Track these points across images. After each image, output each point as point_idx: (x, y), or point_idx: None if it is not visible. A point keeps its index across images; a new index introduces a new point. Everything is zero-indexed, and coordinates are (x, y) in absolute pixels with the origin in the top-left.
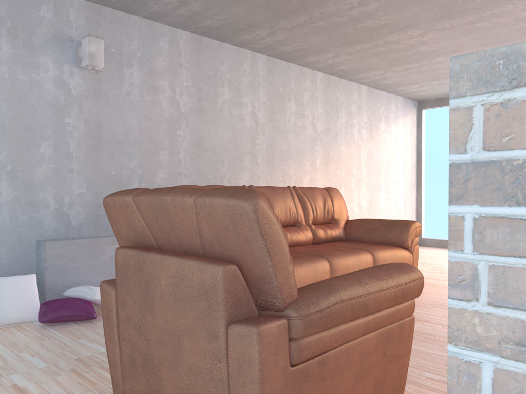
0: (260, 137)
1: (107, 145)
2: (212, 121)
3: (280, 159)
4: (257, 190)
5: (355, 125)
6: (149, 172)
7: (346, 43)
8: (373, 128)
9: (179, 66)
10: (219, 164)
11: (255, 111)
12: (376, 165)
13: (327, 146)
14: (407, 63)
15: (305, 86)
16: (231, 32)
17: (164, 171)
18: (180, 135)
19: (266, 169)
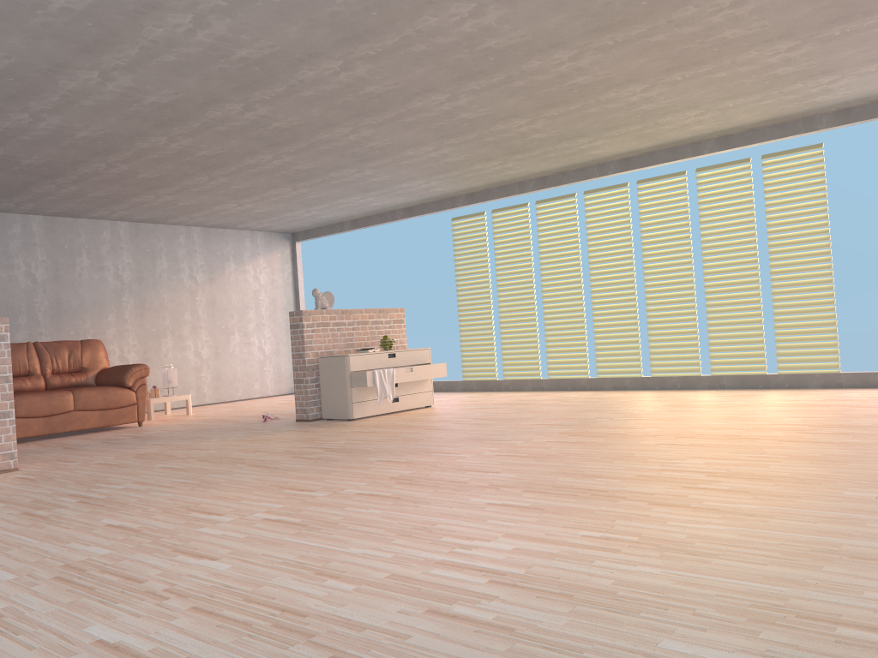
0: (40, 295)
1: None
2: None
3: (71, 314)
4: None
5: (184, 270)
6: None
7: (103, 205)
8: (215, 270)
9: None
10: None
11: (31, 271)
12: (224, 309)
13: (142, 296)
14: (197, 211)
15: (103, 238)
16: None
17: None
18: None
19: (51, 325)
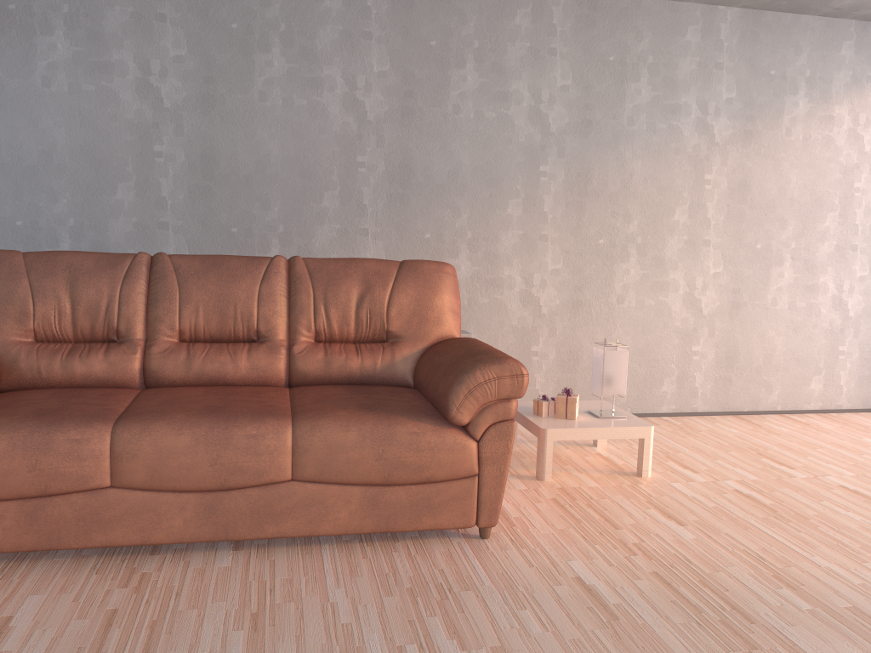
0: (371, 149)
1: (7, 176)
2: (239, 122)
3: (428, 195)
4: (165, 262)
5: (686, 110)
6: (94, 221)
7: None
8: (759, 113)
9: (158, 20)
10: (257, 207)
11: (356, 95)
12: (765, 205)
13: (584, 164)
14: None
15: (514, 28)
16: None
17: (126, 220)
18: (162, 153)
19: (387, 215)
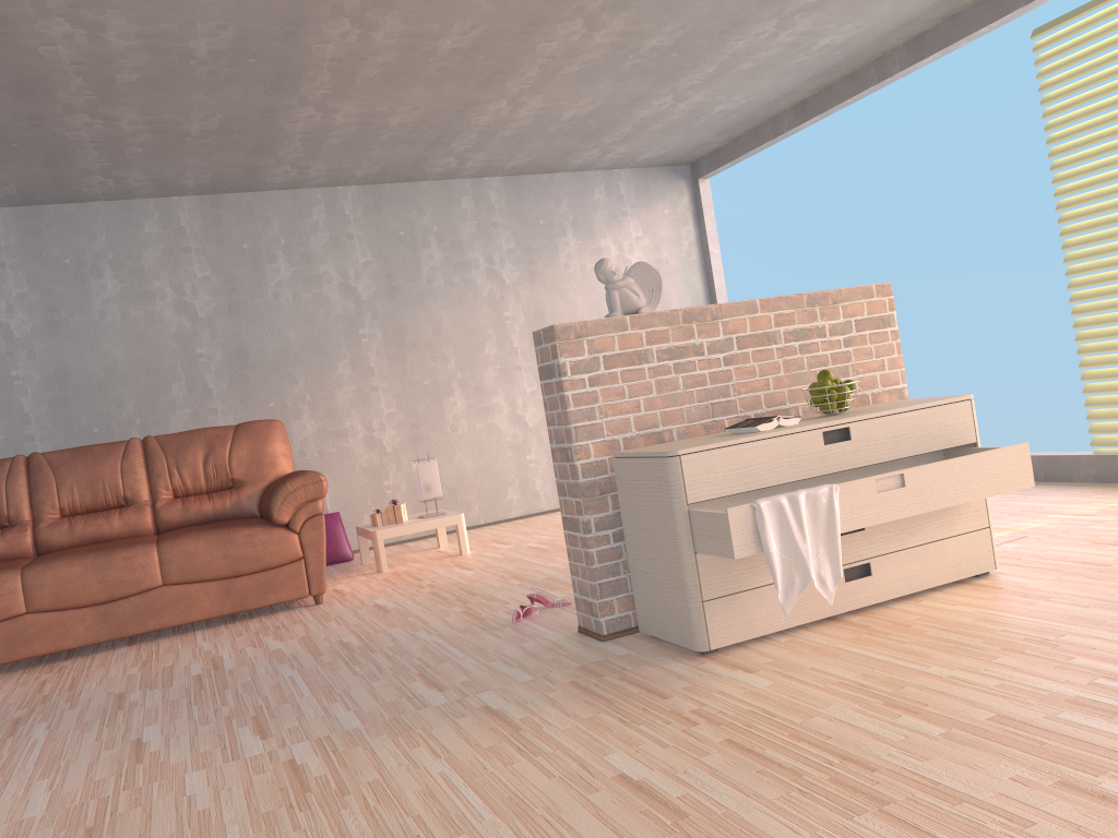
0: (207, 341)
1: None
2: (85, 338)
3: (266, 370)
4: (39, 458)
5: (475, 263)
6: None
7: (255, 151)
8: (538, 256)
9: None
10: (113, 407)
11: (186, 299)
12: None
13: (397, 321)
14: (451, 138)
15: (313, 223)
16: (60, 191)
17: None
18: (19, 376)
19: (232, 393)
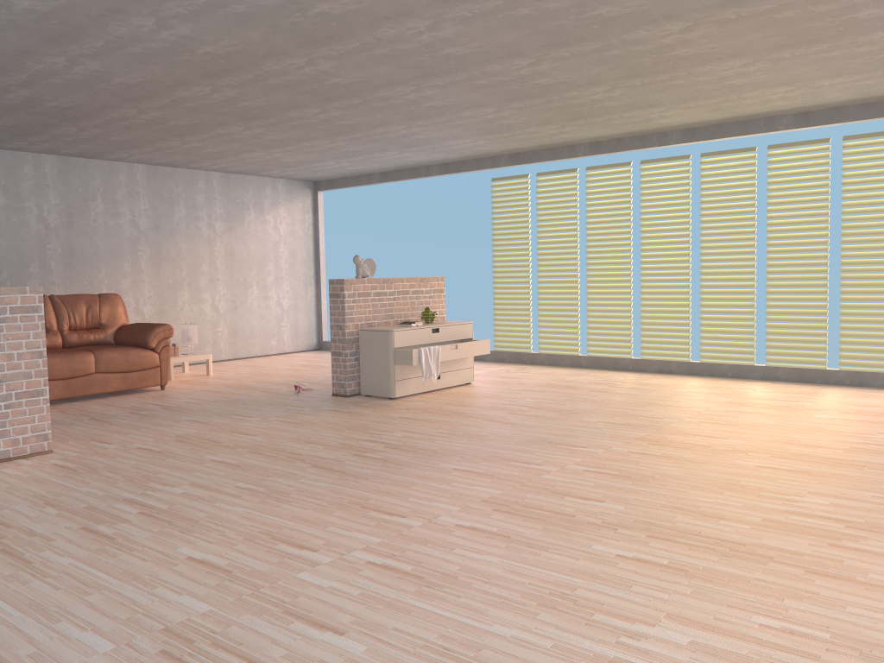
0: (53, 241)
1: None
2: None
3: (84, 263)
4: None
5: (202, 218)
6: None
7: (123, 148)
8: (235, 219)
9: None
10: None
11: (44, 215)
12: (242, 260)
13: (158, 245)
14: (222, 158)
15: (119, 182)
16: None
17: None
18: None
19: (64, 274)
